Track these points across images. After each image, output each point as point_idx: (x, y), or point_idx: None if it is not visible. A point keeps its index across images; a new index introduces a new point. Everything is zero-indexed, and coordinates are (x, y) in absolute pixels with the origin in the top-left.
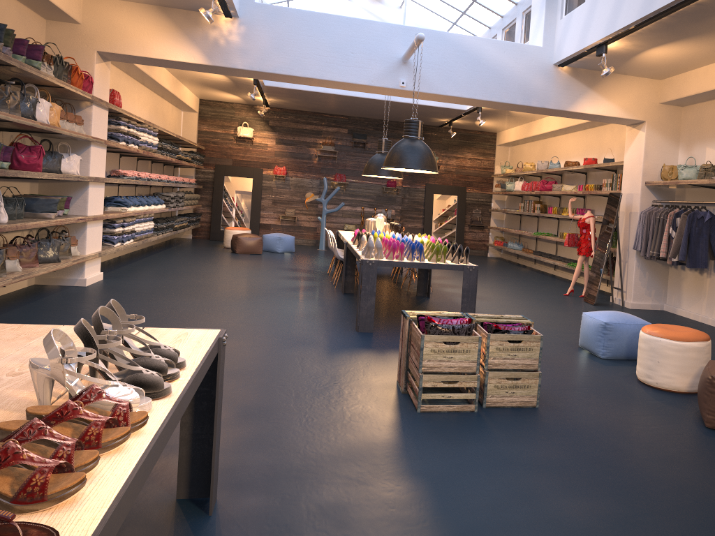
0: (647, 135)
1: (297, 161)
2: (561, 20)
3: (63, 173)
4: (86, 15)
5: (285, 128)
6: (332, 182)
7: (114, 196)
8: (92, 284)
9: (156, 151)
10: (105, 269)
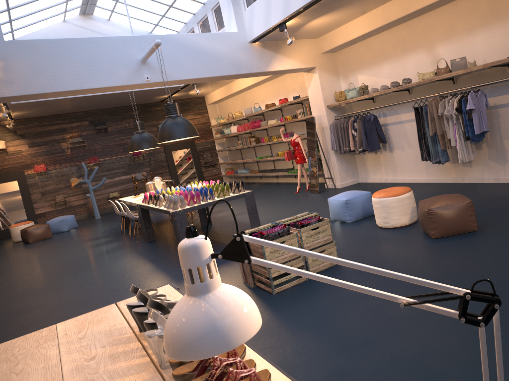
0: (319, 75)
1: (52, 156)
2: (245, 11)
3: None
4: None
5: (33, 133)
6: (88, 165)
7: None
8: None
9: None
10: None
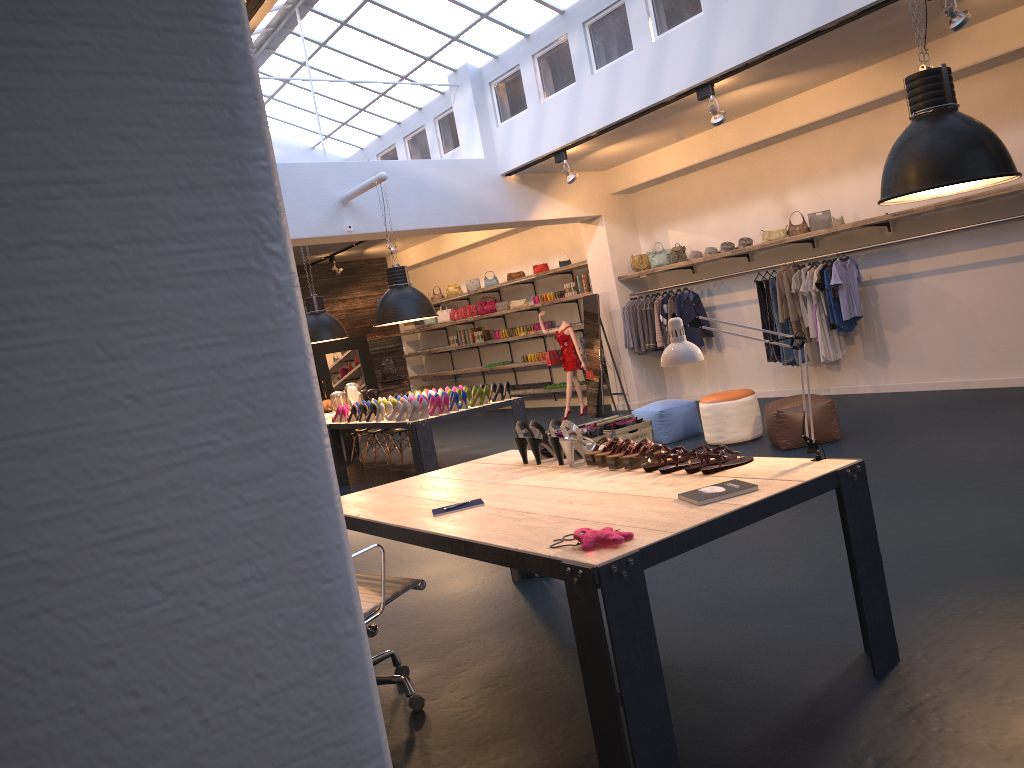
0: (607, 229)
1: None
2: (498, 128)
3: None
4: None
5: None
6: None
7: None
8: None
9: None
10: None
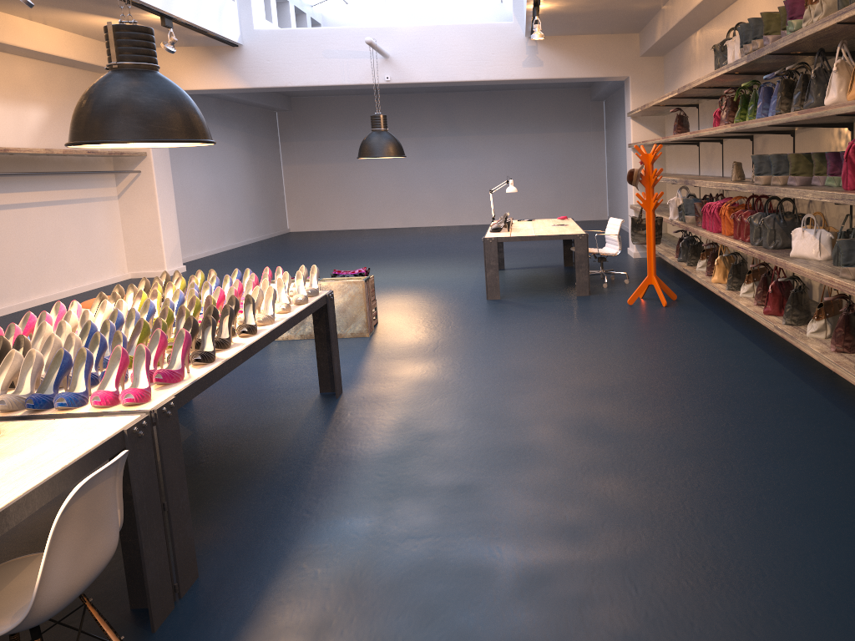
0: None
1: None
2: None
3: None
4: None
5: None
6: None
7: None
8: None
9: None
10: None
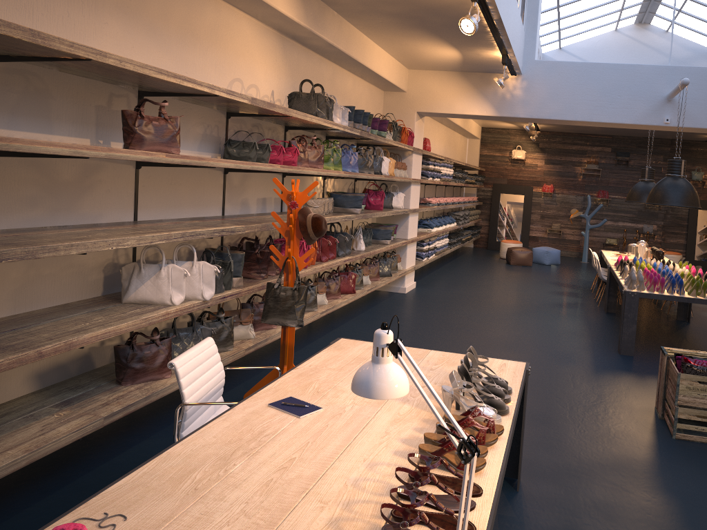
0: None
1: (563, 179)
2: None
3: (393, 207)
4: (410, 85)
5: (553, 149)
6: (594, 198)
7: (422, 219)
8: (409, 291)
9: (451, 180)
10: (414, 277)
